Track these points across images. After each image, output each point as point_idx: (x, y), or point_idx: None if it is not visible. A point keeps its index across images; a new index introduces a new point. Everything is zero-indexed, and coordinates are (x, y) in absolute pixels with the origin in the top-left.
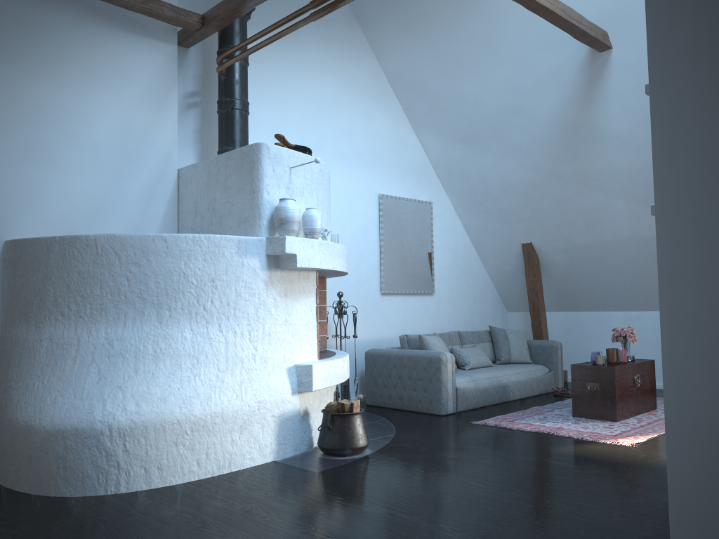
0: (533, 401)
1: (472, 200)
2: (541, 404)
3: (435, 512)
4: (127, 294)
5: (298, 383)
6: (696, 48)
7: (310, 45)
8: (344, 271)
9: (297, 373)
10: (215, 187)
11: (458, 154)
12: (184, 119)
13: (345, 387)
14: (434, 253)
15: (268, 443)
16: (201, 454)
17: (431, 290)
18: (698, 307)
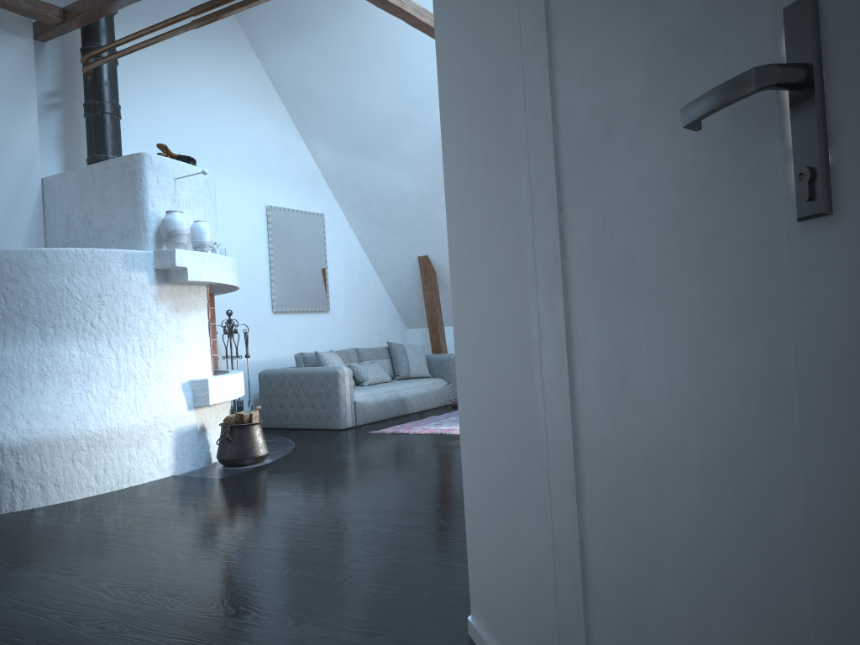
0: (432, 412)
1: (366, 212)
2: (438, 414)
3: (335, 491)
4: (5, 312)
5: (194, 398)
6: (455, 133)
7: (184, 41)
8: (235, 286)
9: (192, 389)
10: (91, 199)
11: (350, 163)
12: (44, 122)
13: (239, 409)
14: (328, 268)
15: (166, 458)
16: (99, 469)
17: (326, 307)
18: (460, 269)
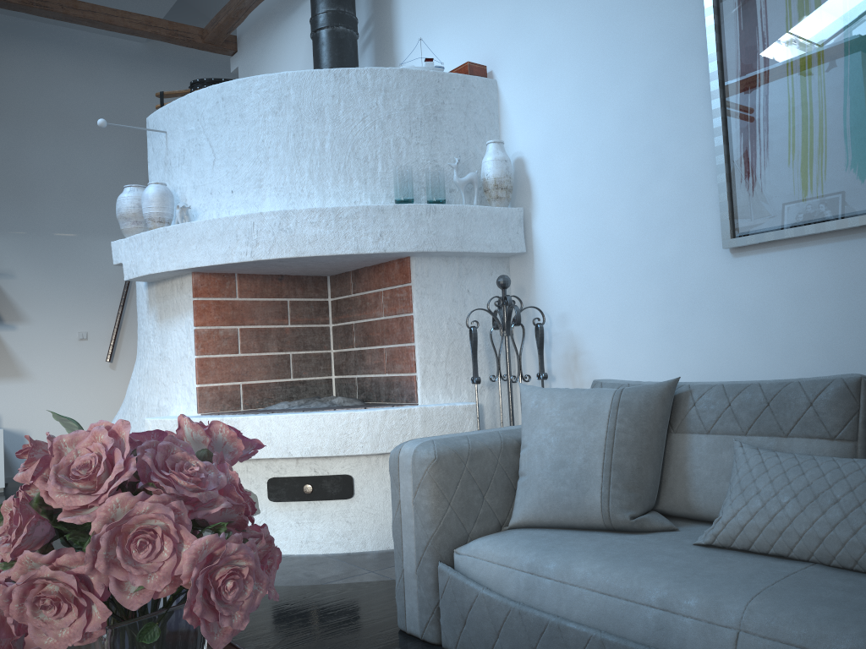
0: None
1: None
2: None
3: None
4: None
5: None
6: None
7: None
8: (232, 263)
9: None
10: None
11: None
12: None
13: None
14: None
15: None
16: None
17: None
18: None
